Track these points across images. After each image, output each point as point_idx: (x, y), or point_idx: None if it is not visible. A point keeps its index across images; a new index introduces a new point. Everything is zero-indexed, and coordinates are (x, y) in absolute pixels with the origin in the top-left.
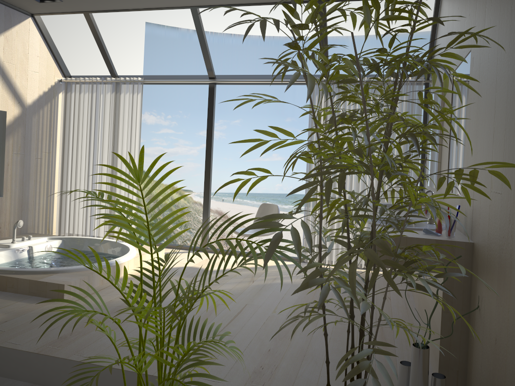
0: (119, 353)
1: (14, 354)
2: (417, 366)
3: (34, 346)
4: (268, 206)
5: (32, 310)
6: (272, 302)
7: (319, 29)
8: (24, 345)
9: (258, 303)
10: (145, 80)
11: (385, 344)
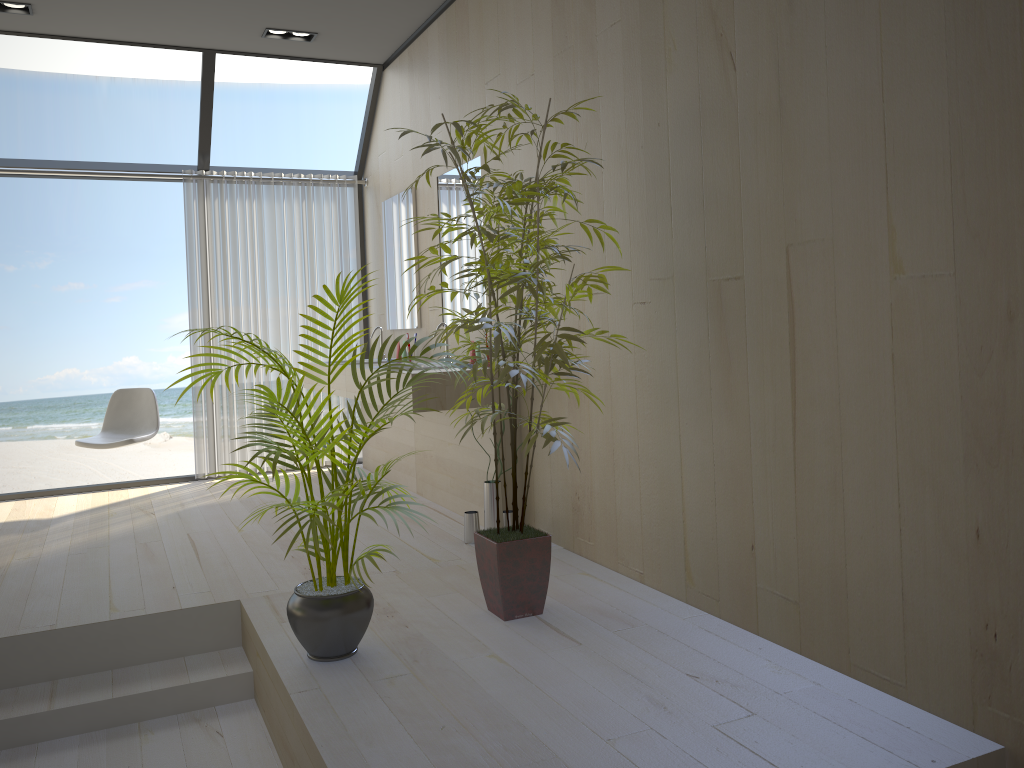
0: (90, 610)
1: None
2: (493, 503)
3: None
4: (130, 394)
5: None
6: (221, 524)
7: (201, 93)
8: None
9: (204, 529)
10: None
11: (558, 418)
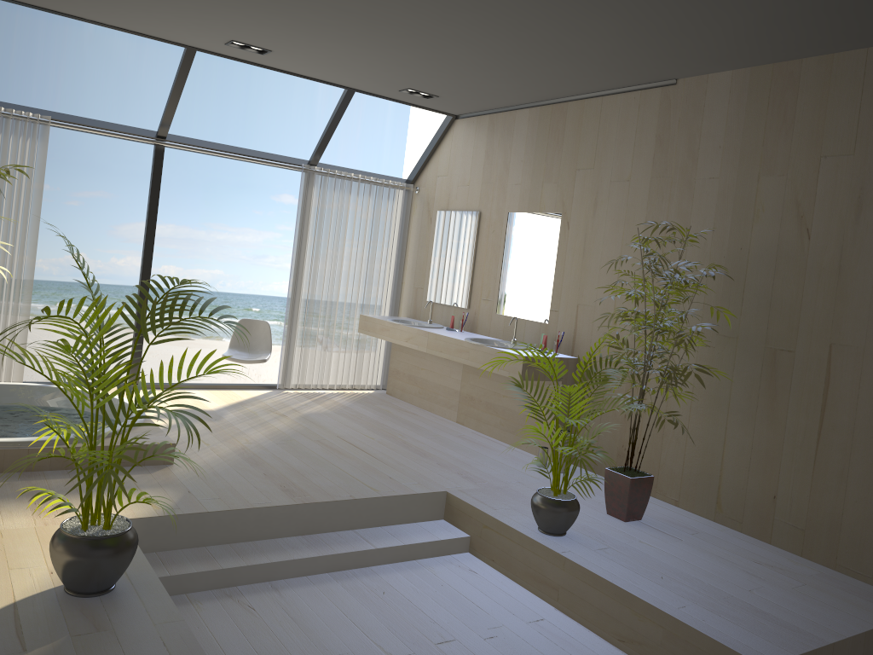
0: (359, 488)
1: (279, 511)
2: (566, 444)
3: (286, 500)
4: (251, 323)
5: (176, 478)
6: (350, 431)
7: (334, 115)
8: (274, 501)
9: (343, 434)
10: (53, 122)
11: (674, 411)
